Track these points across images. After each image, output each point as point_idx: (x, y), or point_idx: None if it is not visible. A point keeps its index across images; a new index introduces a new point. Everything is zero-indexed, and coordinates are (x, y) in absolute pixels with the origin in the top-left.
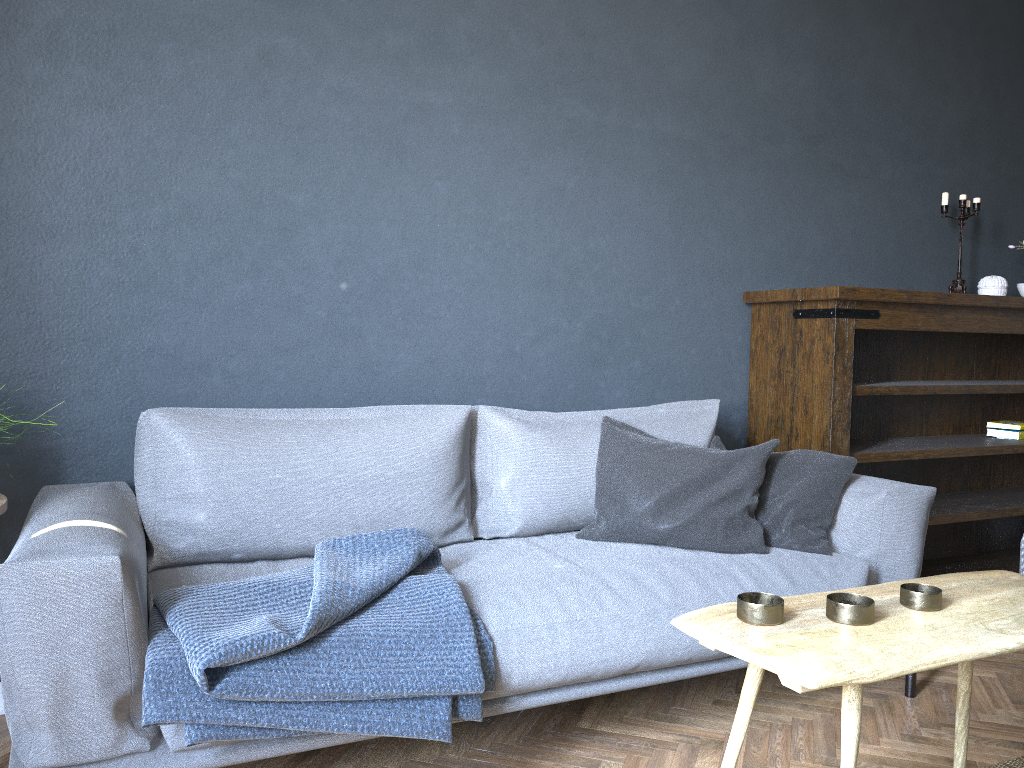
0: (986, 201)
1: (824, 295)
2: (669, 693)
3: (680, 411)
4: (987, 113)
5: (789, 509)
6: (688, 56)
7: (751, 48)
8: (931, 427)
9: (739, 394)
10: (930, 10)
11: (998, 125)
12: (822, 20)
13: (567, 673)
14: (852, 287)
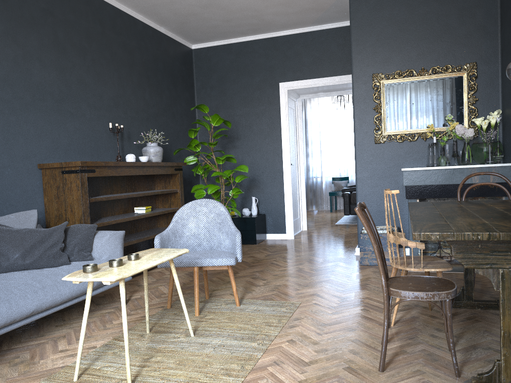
0: (124, 125)
1: (75, 164)
2: (36, 329)
3: (21, 216)
4: (121, 92)
5: (76, 246)
6: (2, 63)
7: (29, 62)
8: (115, 212)
9: (40, 207)
10: (97, 52)
11: (125, 97)
12: (57, 52)
13: (7, 320)
14: (85, 161)
